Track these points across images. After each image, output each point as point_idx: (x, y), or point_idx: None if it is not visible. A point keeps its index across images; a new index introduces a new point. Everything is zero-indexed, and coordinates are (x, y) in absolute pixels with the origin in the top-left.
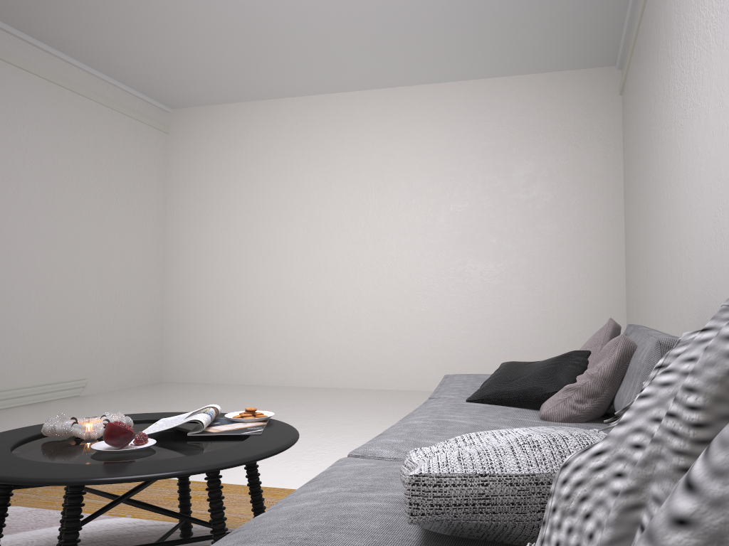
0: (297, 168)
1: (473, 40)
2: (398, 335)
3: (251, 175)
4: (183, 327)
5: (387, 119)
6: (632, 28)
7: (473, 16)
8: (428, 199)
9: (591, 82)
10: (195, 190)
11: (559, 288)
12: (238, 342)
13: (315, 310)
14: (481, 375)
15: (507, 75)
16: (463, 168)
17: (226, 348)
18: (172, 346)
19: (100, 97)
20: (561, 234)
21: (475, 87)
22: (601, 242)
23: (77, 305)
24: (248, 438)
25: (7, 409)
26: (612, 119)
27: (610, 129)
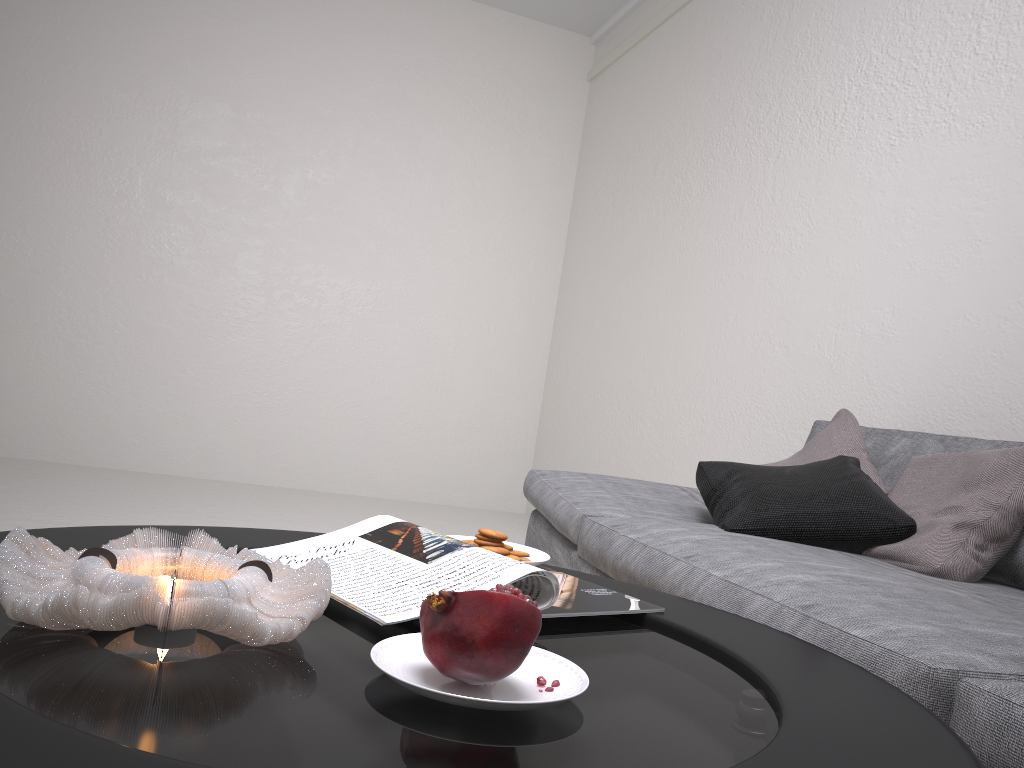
0: (2, 8)
1: None
2: (175, 376)
3: None
4: None
5: None
6: None
7: None
8: (272, 149)
9: (555, 48)
10: None
11: (460, 343)
12: None
13: None
14: (605, 476)
15: None
16: (343, 114)
17: None
18: None
19: None
20: (476, 262)
21: None
22: (528, 286)
23: None
24: (685, 627)
25: None
26: (573, 112)
27: (567, 125)
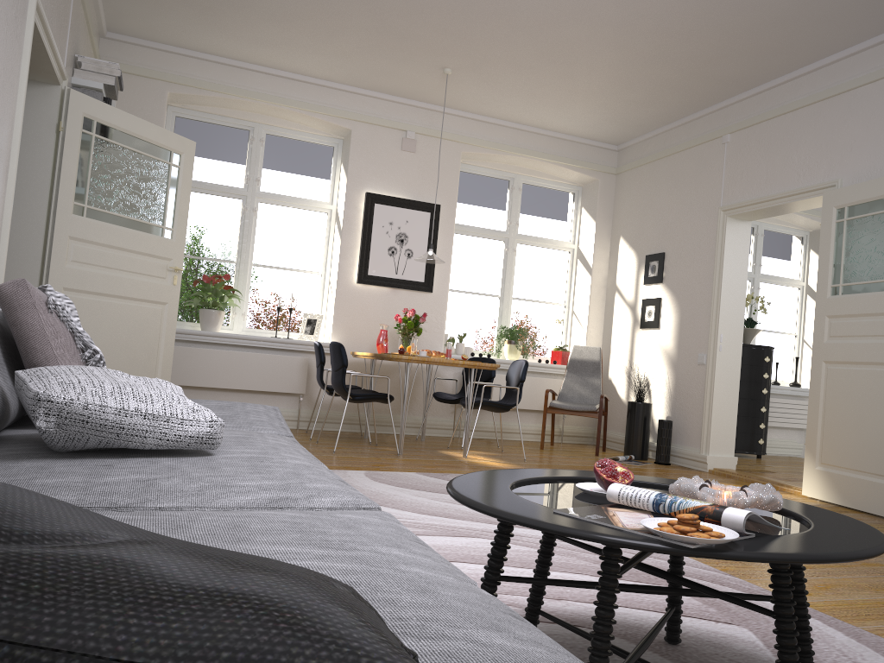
0: None
1: None
2: None
3: None
4: None
5: None
6: None
7: None
8: None
9: None
10: None
11: None
12: None
13: None
14: None
15: None
16: None
17: None
18: None
19: None
20: None
21: None
22: None
23: None
24: (541, 505)
25: None
26: None
27: None
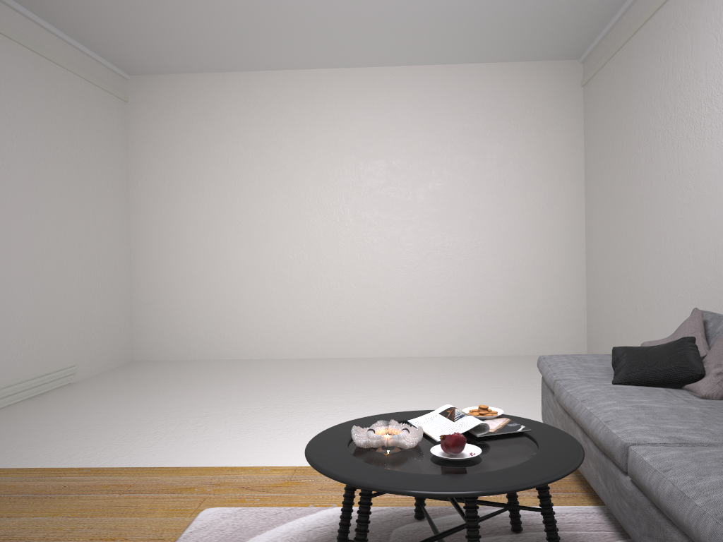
0: (274, 144)
1: (469, 32)
2: (381, 306)
3: (224, 149)
4: (154, 304)
5: (366, 98)
6: (613, 33)
7: (481, 13)
8: (408, 177)
9: (557, 73)
10: (161, 163)
11: (529, 261)
12: (216, 318)
13: (297, 284)
14: (575, 355)
15: (482, 62)
16: (441, 148)
17: (203, 324)
18: (143, 324)
19: (72, 65)
20: (530, 212)
21: (452, 72)
22: (565, 219)
23: (64, 289)
24: (532, 435)
25: (14, 404)
26: (575, 108)
27: (573, 117)
